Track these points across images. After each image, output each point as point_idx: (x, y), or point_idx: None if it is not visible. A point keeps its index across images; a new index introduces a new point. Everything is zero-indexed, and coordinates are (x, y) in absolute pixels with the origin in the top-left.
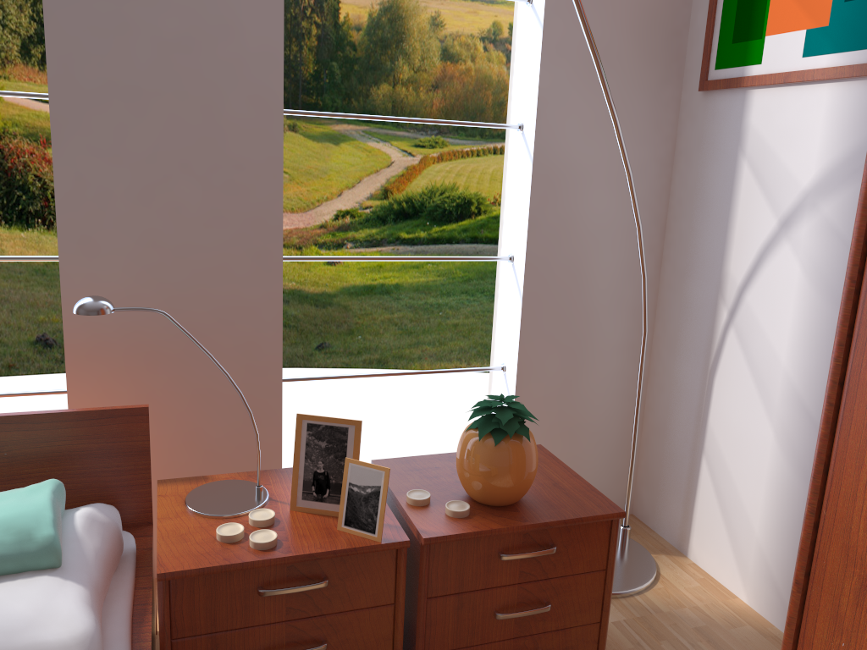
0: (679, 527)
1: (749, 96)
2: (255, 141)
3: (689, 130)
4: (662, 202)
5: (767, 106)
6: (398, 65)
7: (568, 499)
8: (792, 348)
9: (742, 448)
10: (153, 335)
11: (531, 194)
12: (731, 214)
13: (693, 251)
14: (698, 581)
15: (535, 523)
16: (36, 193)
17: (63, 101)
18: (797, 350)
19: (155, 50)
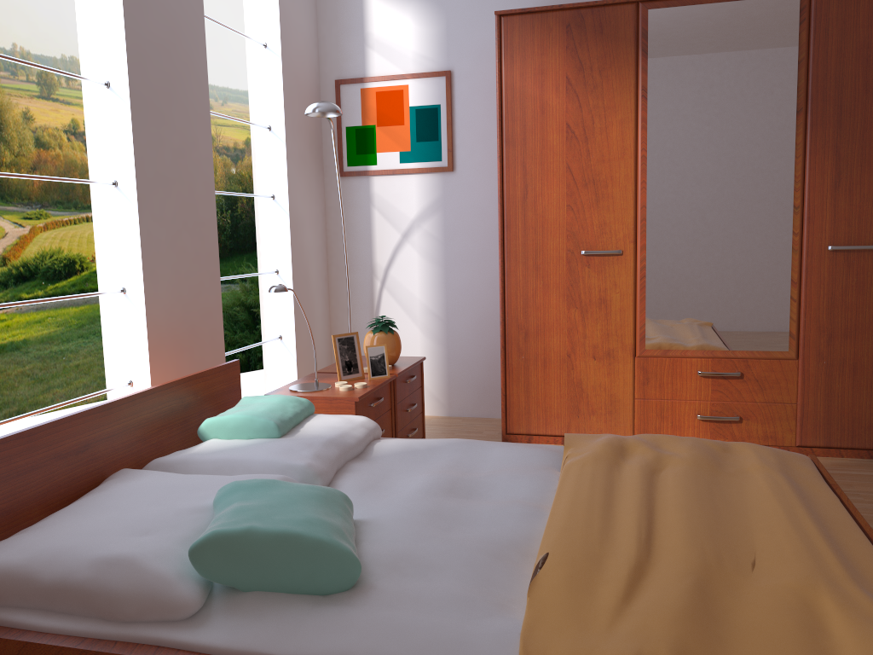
0: None
1: (371, 179)
2: (207, 208)
3: (334, 196)
4: (325, 234)
5: (383, 184)
6: (1, 150)
7: (404, 359)
8: (421, 289)
9: (403, 343)
10: (180, 332)
11: (290, 233)
12: (372, 235)
13: (351, 257)
14: None
15: (413, 364)
16: None
17: (141, 187)
18: (424, 289)
19: (171, 155)
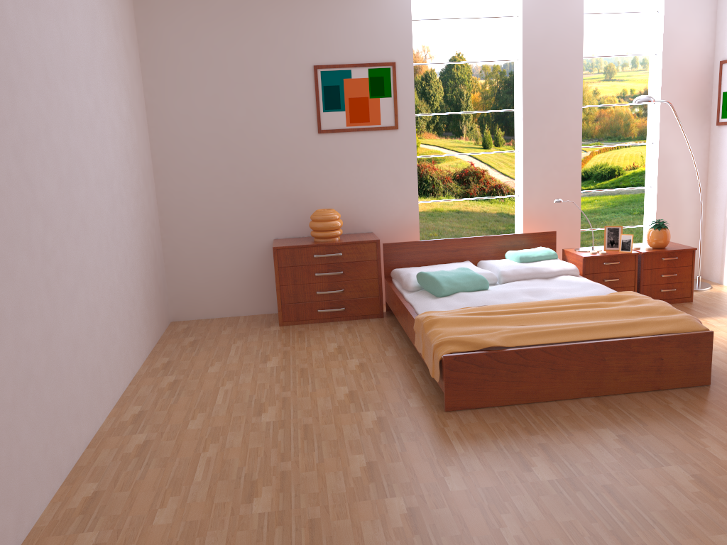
0: (719, 275)
1: None
2: (573, 157)
3: (714, 138)
4: (705, 163)
5: None
6: None
7: (679, 247)
8: None
9: None
10: (545, 215)
11: (657, 165)
12: None
13: (718, 179)
14: (726, 288)
15: (671, 250)
16: (430, 183)
17: (525, 152)
18: None
19: (548, 135)
